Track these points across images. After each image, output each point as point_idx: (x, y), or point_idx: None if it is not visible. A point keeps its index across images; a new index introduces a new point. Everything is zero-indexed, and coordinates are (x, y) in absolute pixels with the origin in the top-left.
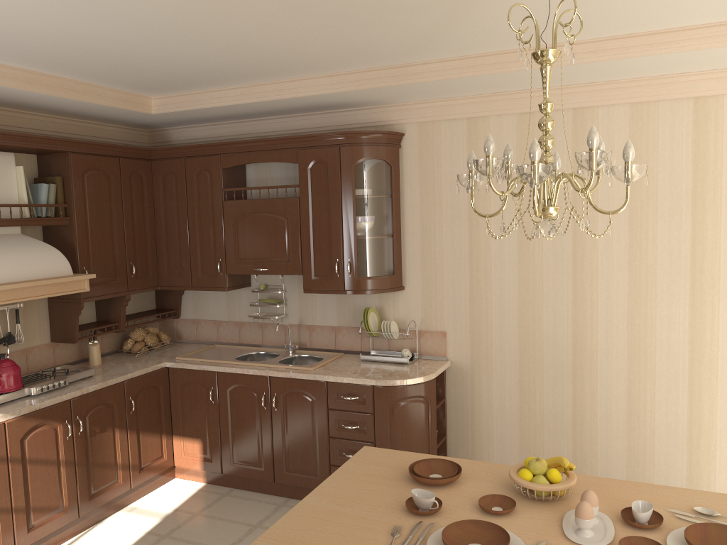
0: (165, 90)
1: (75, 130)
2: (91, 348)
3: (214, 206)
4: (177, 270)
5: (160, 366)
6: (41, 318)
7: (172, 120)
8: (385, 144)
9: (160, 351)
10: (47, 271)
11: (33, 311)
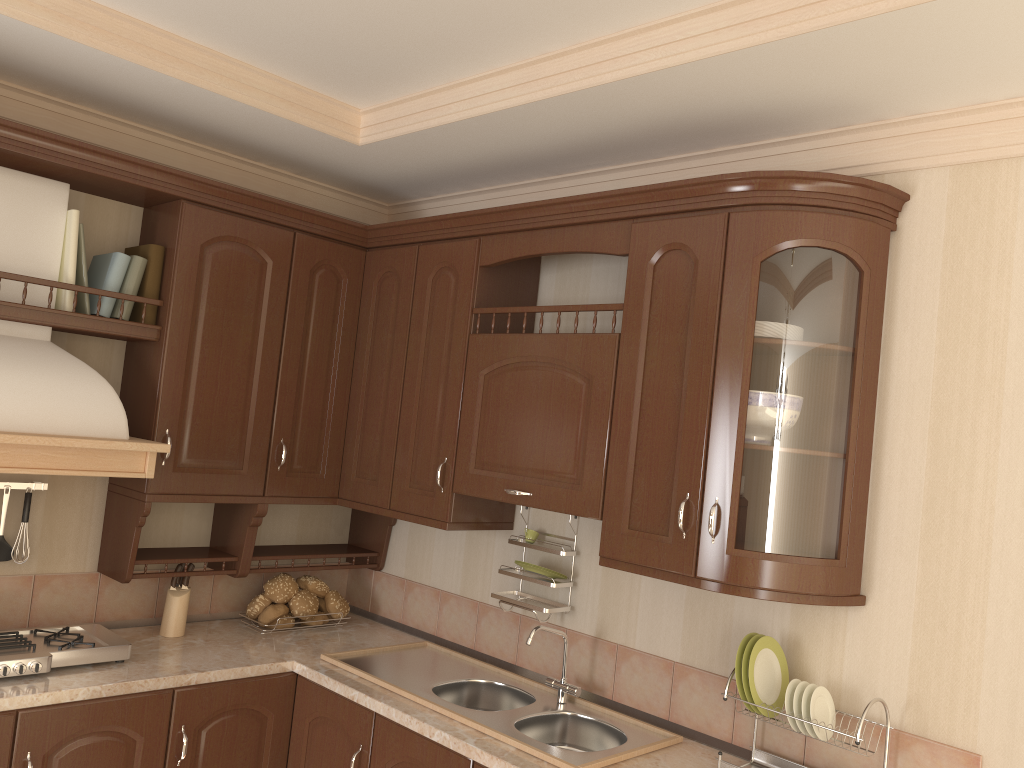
0: (371, 82)
1: (236, 177)
2: (170, 598)
3: (452, 345)
4: (371, 469)
5: (280, 668)
6: (86, 520)
7: (410, 171)
8: (853, 213)
9: (314, 632)
10: (67, 421)
11: (69, 504)
